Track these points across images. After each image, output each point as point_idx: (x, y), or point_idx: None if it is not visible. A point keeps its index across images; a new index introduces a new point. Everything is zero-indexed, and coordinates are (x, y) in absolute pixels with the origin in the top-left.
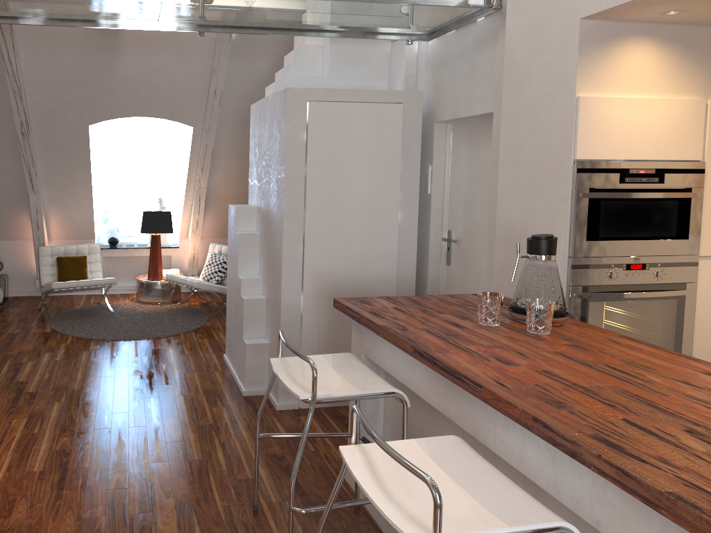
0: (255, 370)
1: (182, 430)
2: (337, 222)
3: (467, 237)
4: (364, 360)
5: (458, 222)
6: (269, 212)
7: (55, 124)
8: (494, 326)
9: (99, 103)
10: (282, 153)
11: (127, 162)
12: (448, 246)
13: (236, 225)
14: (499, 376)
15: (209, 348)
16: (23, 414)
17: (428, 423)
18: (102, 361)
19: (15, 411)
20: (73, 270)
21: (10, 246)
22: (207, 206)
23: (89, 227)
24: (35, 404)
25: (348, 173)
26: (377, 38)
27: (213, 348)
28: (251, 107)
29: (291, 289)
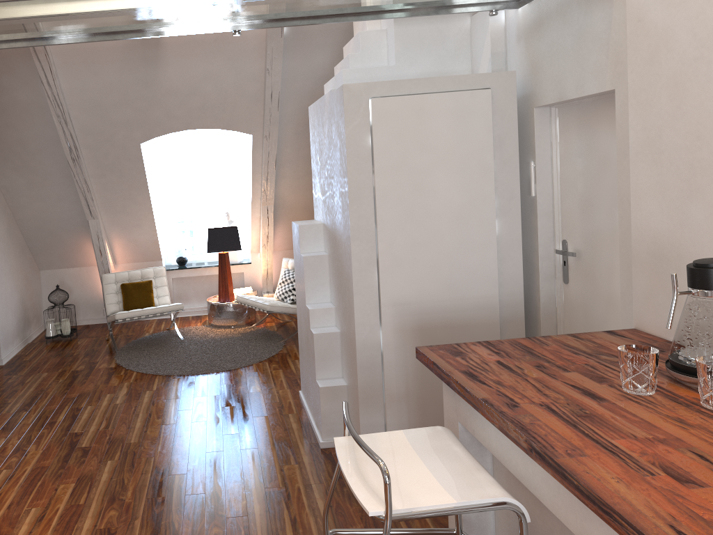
0: (332, 417)
1: (247, 499)
2: (418, 240)
3: (589, 249)
4: (461, 430)
5: (575, 230)
6: (335, 231)
7: (105, 146)
8: (647, 395)
9: (148, 119)
10: (343, 162)
11: (190, 176)
12: (564, 260)
13: (300, 246)
14: (676, 514)
15: (283, 382)
16: (71, 478)
17: (558, 531)
18: (165, 403)
19: (64, 474)
20: (138, 296)
21: (77, 273)
22: (277, 217)
23: (155, 249)
24: (86, 463)
25: (427, 179)
26: (451, 12)
27: (288, 382)
28: (309, 109)
29: (367, 323)
